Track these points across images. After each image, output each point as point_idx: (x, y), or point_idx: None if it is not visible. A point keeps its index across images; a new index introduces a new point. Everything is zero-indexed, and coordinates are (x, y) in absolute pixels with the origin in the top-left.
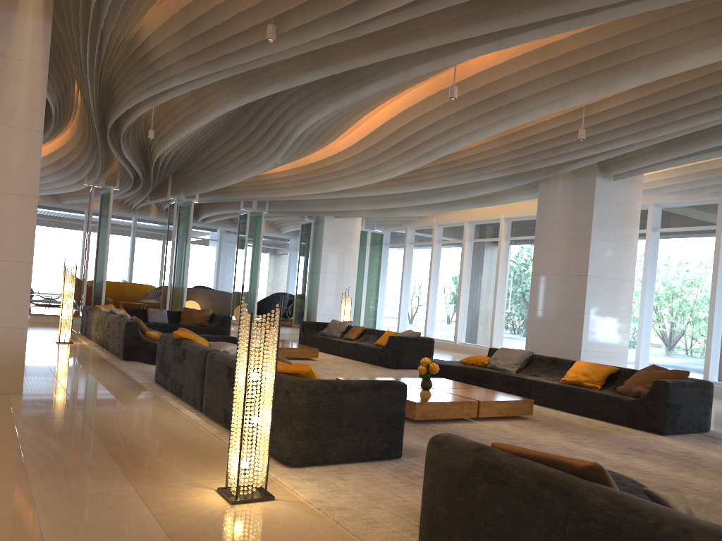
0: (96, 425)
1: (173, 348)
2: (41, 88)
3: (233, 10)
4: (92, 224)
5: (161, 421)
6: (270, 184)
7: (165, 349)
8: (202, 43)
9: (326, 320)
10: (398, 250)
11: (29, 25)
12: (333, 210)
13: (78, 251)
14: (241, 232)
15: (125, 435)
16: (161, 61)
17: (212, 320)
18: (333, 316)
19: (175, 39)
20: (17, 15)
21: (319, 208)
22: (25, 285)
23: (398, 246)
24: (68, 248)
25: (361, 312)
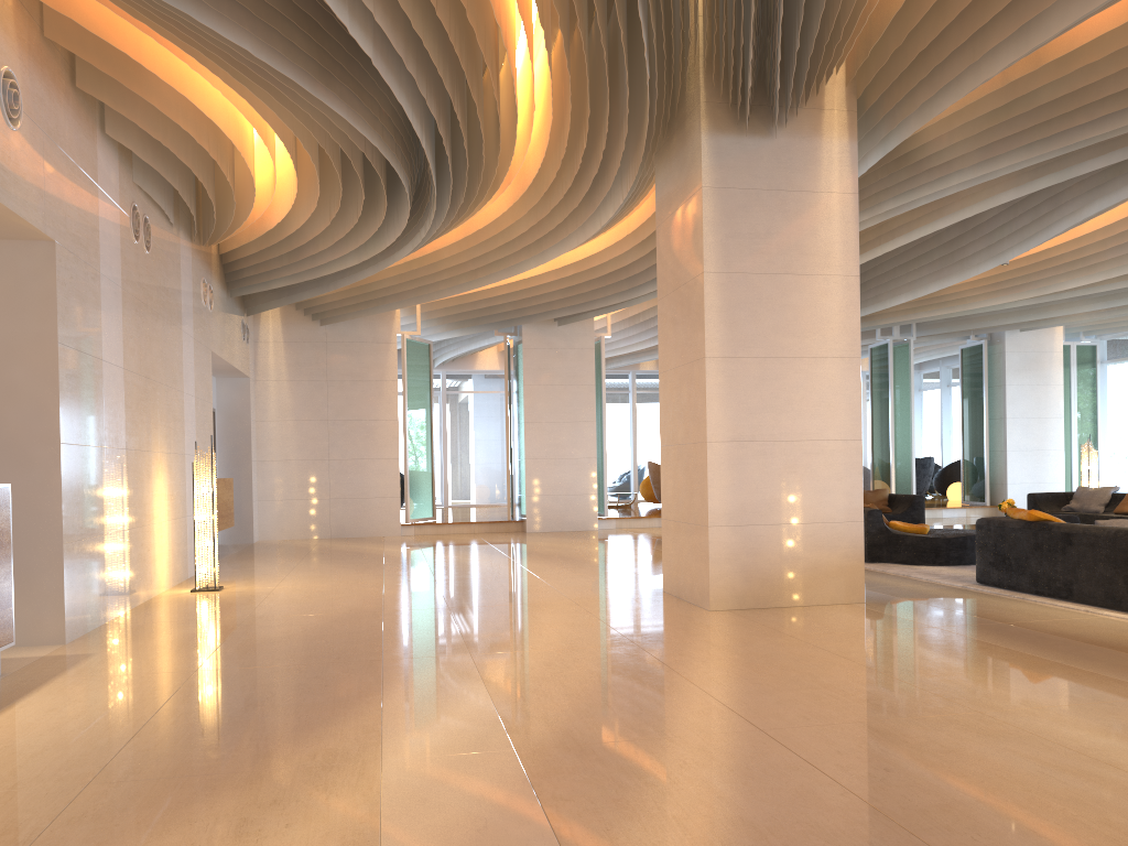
0: (1044, 631)
1: (1028, 534)
2: (853, 222)
3: (1106, 67)
4: (639, 391)
5: (1107, 625)
6: (941, 295)
7: (1004, 538)
8: (1025, 120)
9: (1022, 492)
10: (1127, 368)
11: (835, 147)
12: (1030, 319)
13: (626, 429)
14: (877, 373)
15: (1107, 640)
16: (934, 155)
17: (891, 503)
18: (1032, 484)
19: (975, 123)
20: (822, 139)
21: (1004, 319)
22: (856, 468)
23: (1127, 362)
24: (613, 427)
25: (1072, 474)
